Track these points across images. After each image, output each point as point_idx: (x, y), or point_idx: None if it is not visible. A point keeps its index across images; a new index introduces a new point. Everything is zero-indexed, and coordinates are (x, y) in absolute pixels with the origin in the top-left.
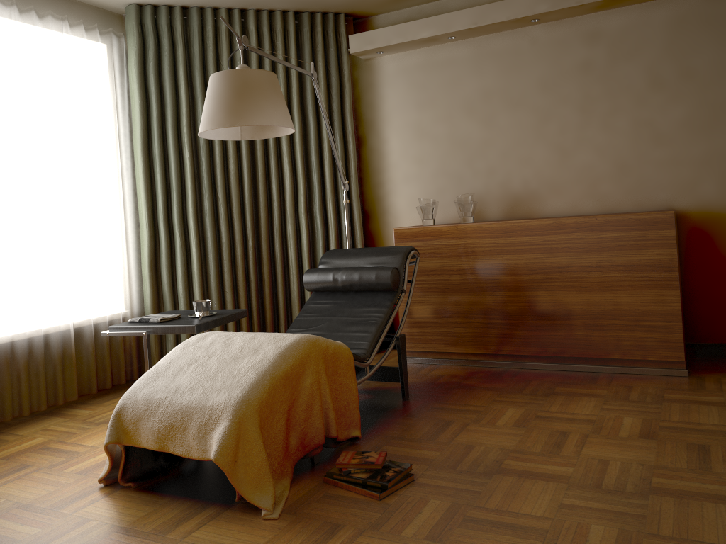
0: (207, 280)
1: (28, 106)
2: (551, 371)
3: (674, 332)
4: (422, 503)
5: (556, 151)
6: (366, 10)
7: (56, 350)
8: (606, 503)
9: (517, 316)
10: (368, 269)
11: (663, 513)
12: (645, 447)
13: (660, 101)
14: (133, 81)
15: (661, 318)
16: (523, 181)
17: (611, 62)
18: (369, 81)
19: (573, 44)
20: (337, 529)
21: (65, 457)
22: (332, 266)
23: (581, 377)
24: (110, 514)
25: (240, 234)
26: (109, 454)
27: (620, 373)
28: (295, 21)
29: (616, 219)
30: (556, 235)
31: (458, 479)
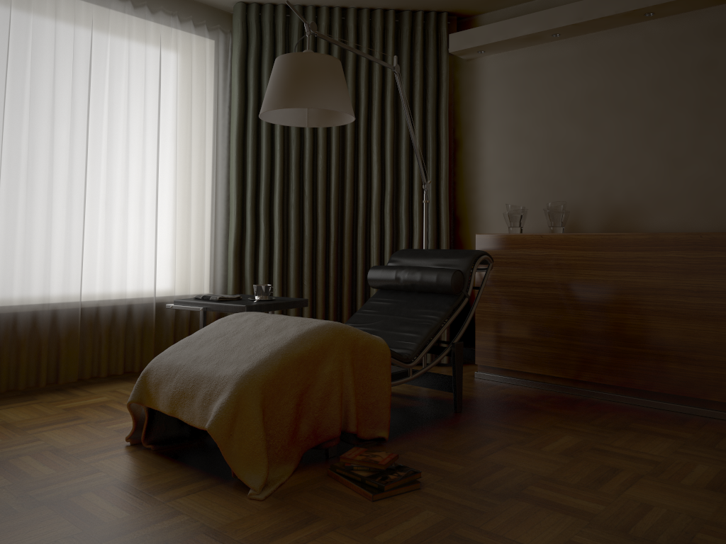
0: (287, 271)
1: (133, 92)
2: (636, 406)
3: None
4: (415, 512)
5: (666, 160)
6: (469, 9)
7: (137, 320)
8: None
9: (602, 340)
10: (430, 269)
11: None
12: (707, 499)
13: None
14: (234, 75)
15: None
16: (626, 193)
17: None
18: (470, 82)
19: (694, 40)
20: (313, 520)
21: (114, 415)
22: (399, 265)
23: (668, 416)
24: (119, 469)
25: (323, 229)
26: (132, 413)
27: (719, 419)
28: (396, 20)
29: (725, 238)
30: (651, 252)
31: (467, 495)
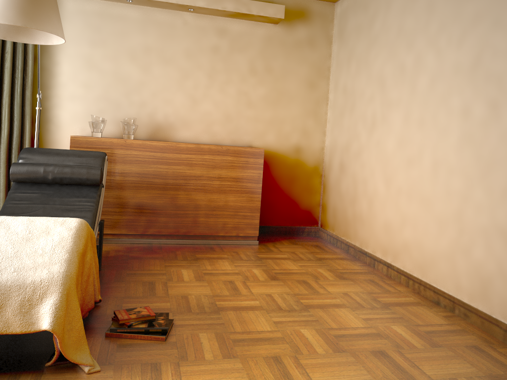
0: None
1: None
2: (181, 245)
3: (255, 219)
4: (196, 337)
5: (189, 99)
6: None
7: None
8: (294, 317)
9: (162, 208)
10: (78, 167)
11: (323, 317)
12: (279, 284)
13: (253, 82)
14: None
15: (249, 210)
16: (165, 115)
17: (230, 51)
18: None
19: (210, 33)
20: (157, 366)
21: None
22: (34, 162)
23: (203, 247)
24: None
25: None
26: None
27: (222, 244)
28: None
29: (233, 149)
30: (196, 155)
31: (201, 318)
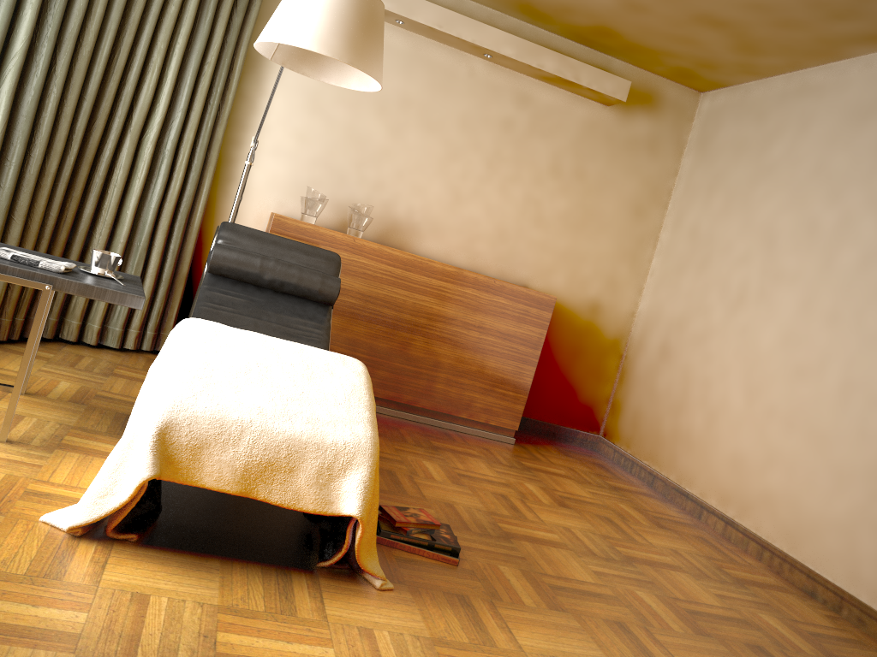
0: None
1: None
2: (400, 419)
3: (519, 403)
4: (497, 569)
5: (451, 193)
6: None
7: None
8: (618, 571)
9: (385, 356)
10: (310, 271)
11: (659, 580)
12: (574, 516)
13: (552, 188)
14: None
15: (513, 388)
16: (409, 210)
17: (529, 132)
18: (272, 10)
19: (505, 97)
20: (466, 600)
21: None
22: (241, 248)
23: (434, 431)
24: (166, 585)
25: (64, 144)
26: (137, 492)
27: (461, 432)
28: None
29: (510, 288)
30: (453, 285)
31: (488, 542)
